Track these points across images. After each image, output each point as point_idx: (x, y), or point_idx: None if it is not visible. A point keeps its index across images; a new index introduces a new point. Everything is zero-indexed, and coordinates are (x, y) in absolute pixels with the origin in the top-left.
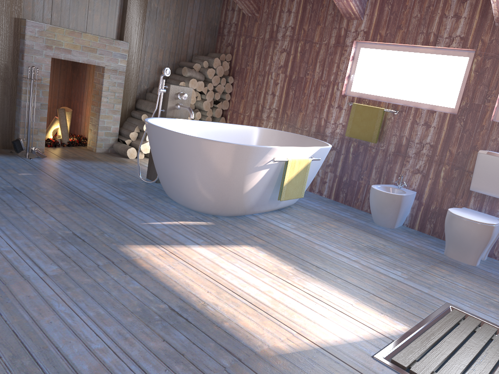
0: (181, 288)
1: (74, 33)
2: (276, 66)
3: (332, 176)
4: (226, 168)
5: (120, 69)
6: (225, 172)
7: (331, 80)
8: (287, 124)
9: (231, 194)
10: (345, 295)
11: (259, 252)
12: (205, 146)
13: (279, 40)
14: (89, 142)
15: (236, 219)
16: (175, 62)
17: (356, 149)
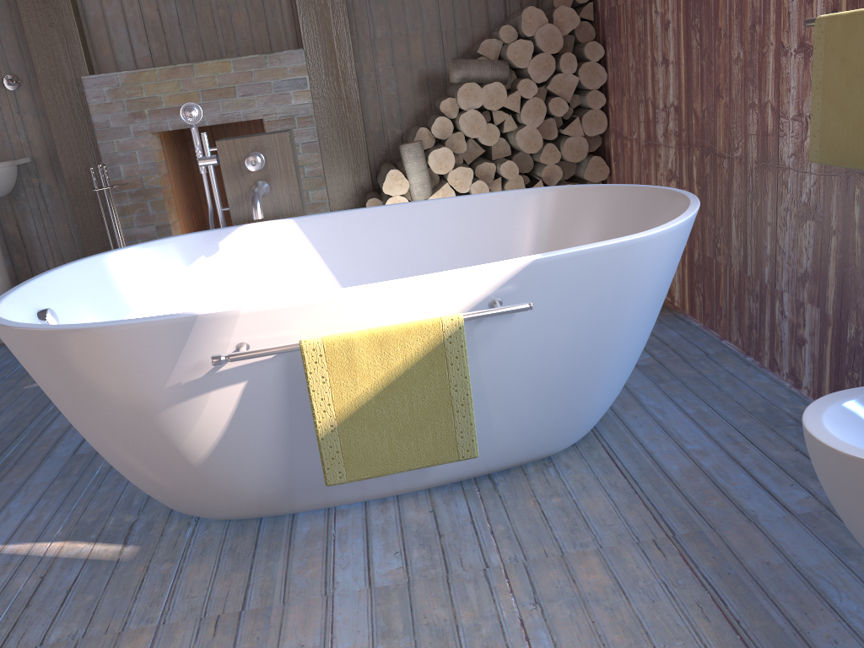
0: None
1: (177, 71)
2: None
3: (815, 317)
4: (83, 400)
5: (300, 114)
6: (88, 410)
7: None
8: (700, 148)
9: (156, 469)
10: None
11: None
12: (7, 341)
13: None
14: None
15: (241, 532)
16: (460, 52)
17: None
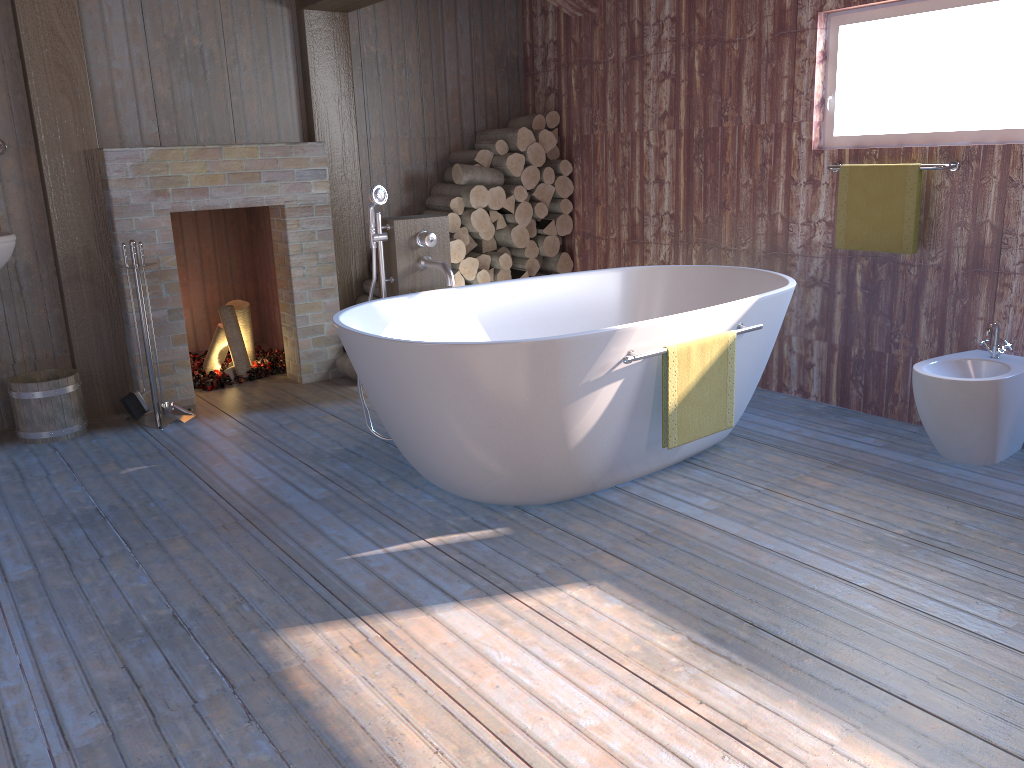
0: (371, 748)
1: (205, 152)
2: (653, 117)
3: (823, 348)
4: (511, 401)
5: (318, 203)
6: (510, 409)
7: (780, 120)
8: (702, 244)
9: (539, 456)
10: (818, 715)
11: (603, 602)
12: (449, 359)
13: (650, 55)
14: (288, 365)
15: (571, 507)
16: (439, 157)
17: (870, 275)
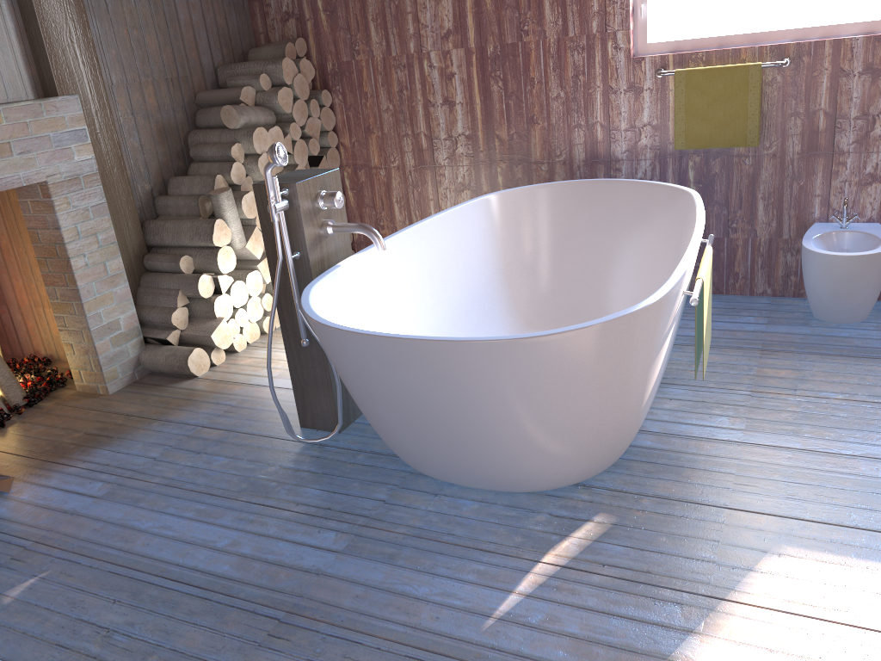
0: None
1: None
2: (434, 36)
3: None
4: (618, 377)
5: (85, 172)
6: (614, 386)
7: (592, 31)
8: (509, 161)
9: (623, 426)
10: None
11: (821, 572)
12: (567, 348)
13: None
14: (78, 376)
15: (624, 467)
16: (186, 100)
17: (703, 170)
